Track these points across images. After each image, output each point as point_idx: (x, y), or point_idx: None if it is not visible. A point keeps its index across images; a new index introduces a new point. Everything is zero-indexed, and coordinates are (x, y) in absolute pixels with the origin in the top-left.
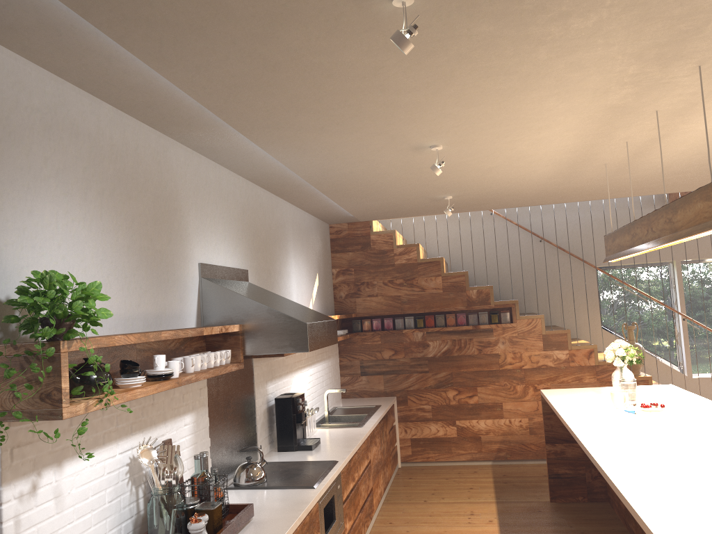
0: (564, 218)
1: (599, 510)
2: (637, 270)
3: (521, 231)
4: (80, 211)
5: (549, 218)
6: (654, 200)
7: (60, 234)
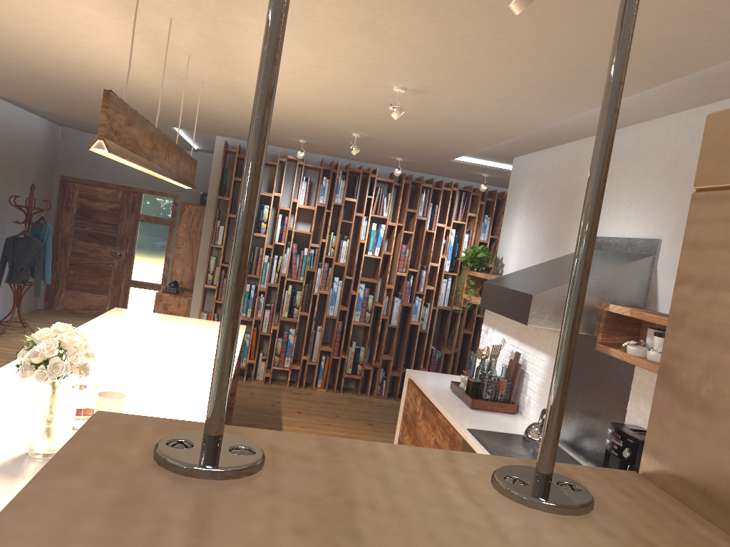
0: None
1: None
2: None
3: None
4: (524, 216)
5: None
6: None
7: (516, 229)
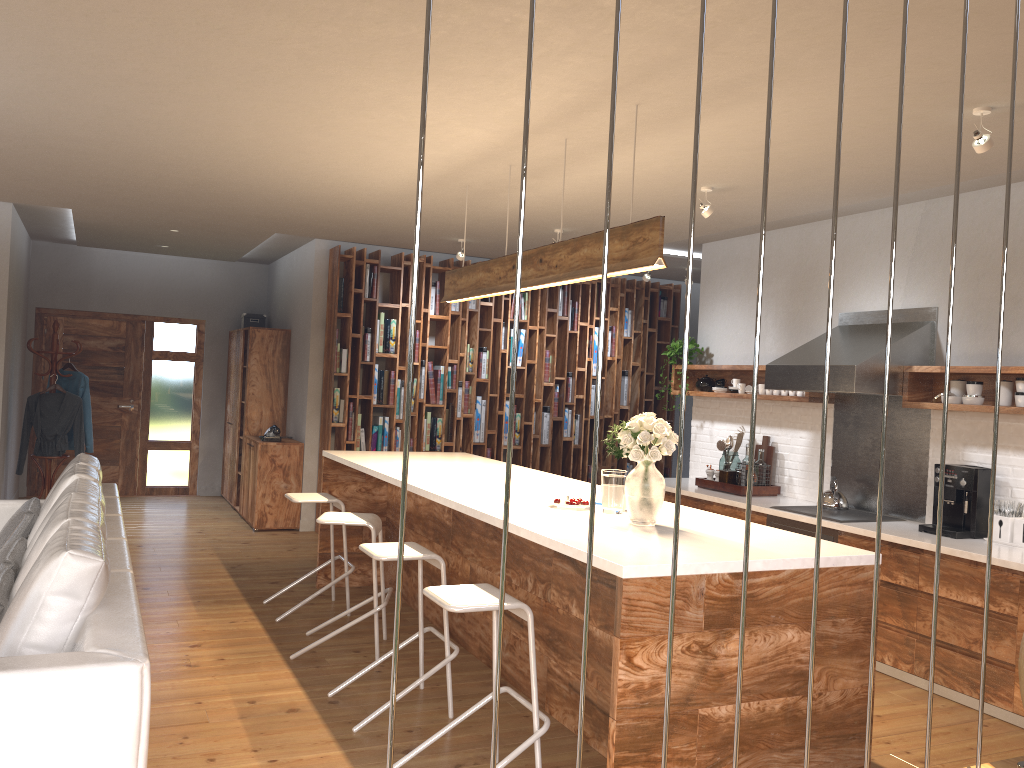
0: None
1: None
2: None
3: None
4: (736, 302)
5: None
6: None
7: (725, 317)
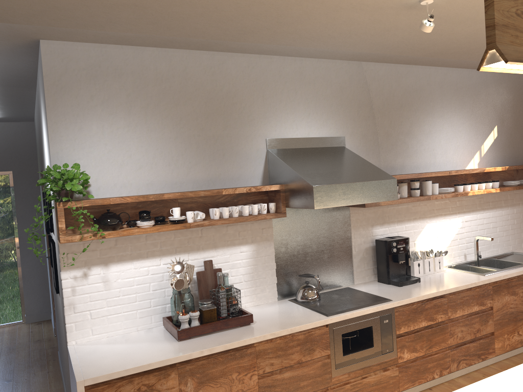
0: None
1: None
2: None
3: None
4: (124, 121)
5: None
6: None
7: (106, 138)
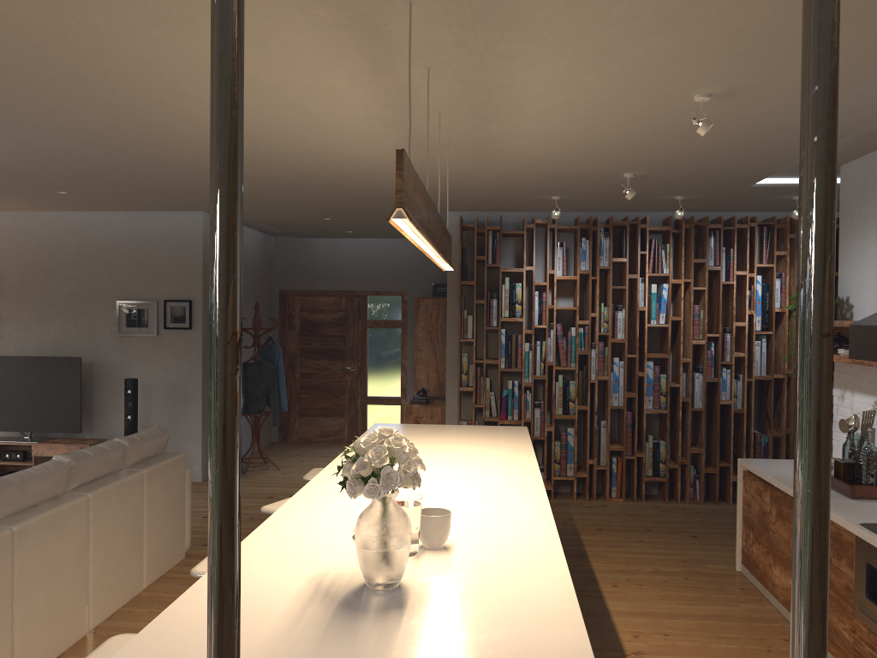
0: None
1: None
2: None
3: None
4: (874, 236)
5: None
6: None
7: (863, 256)
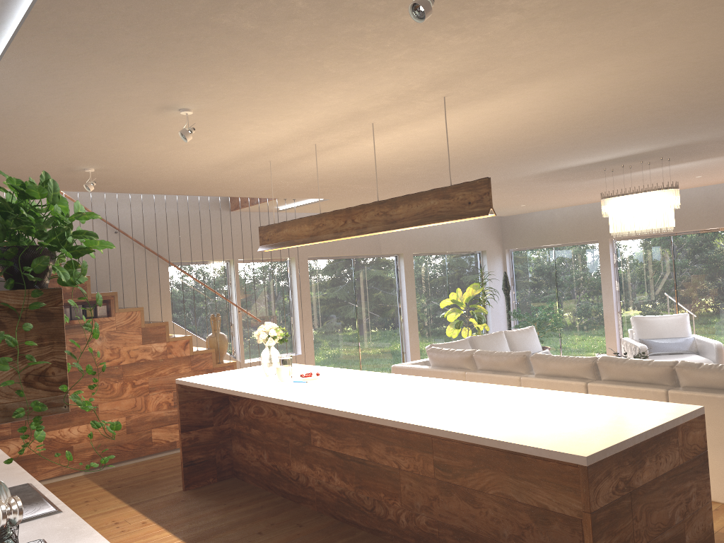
0: (140, 211)
1: (234, 485)
2: (202, 267)
3: (95, 220)
4: None
5: (125, 210)
6: (219, 203)
7: None
